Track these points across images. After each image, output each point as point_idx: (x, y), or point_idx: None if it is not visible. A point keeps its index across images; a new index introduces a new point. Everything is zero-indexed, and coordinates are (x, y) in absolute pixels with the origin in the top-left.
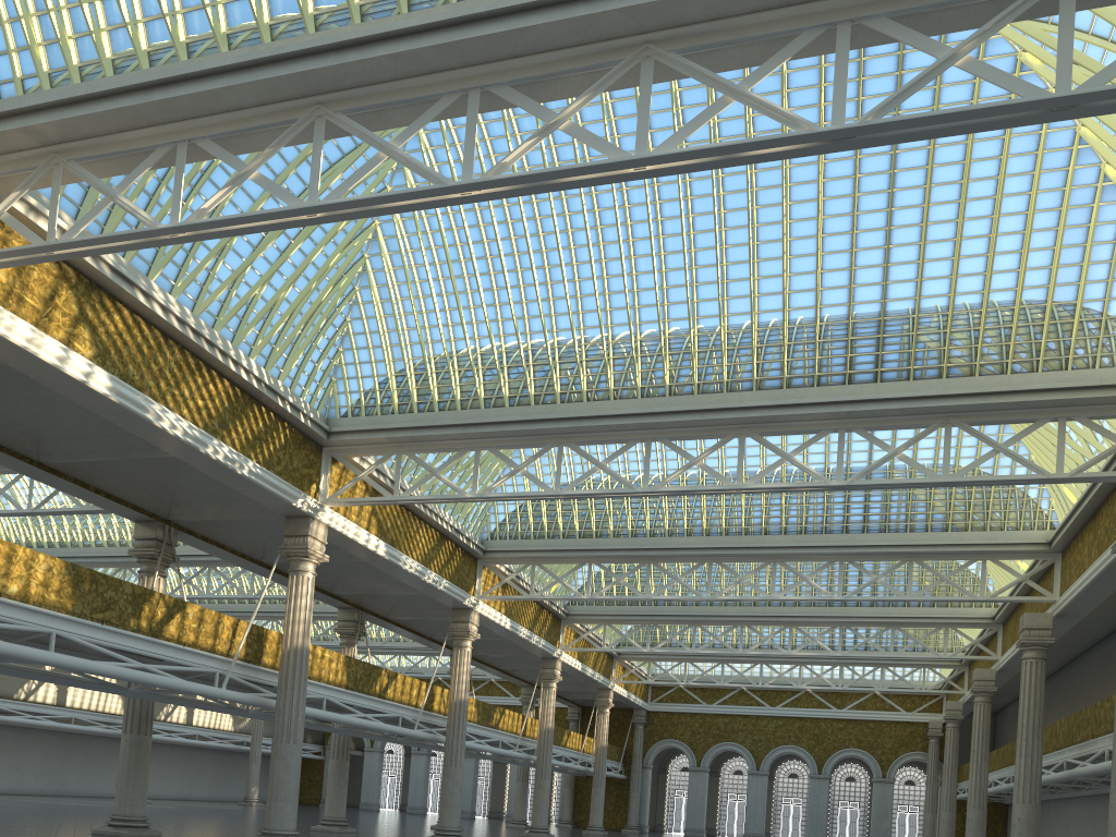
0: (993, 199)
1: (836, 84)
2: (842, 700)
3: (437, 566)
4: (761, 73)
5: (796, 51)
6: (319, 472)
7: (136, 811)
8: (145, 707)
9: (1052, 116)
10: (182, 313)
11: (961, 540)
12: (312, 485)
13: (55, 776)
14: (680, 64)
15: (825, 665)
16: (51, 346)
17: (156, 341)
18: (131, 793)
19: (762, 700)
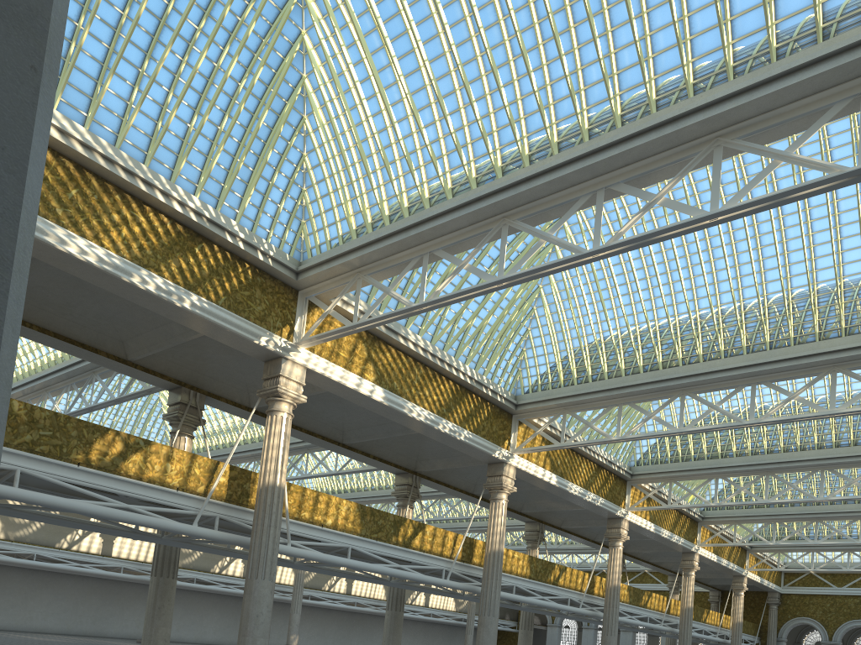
0: None
1: (860, 135)
2: None
3: (595, 488)
4: (802, 139)
5: (829, 119)
6: (510, 432)
7: None
8: (399, 593)
9: None
10: (425, 344)
11: None
12: (505, 441)
13: (344, 640)
14: (741, 146)
15: None
16: (352, 378)
17: (409, 364)
18: None
19: None
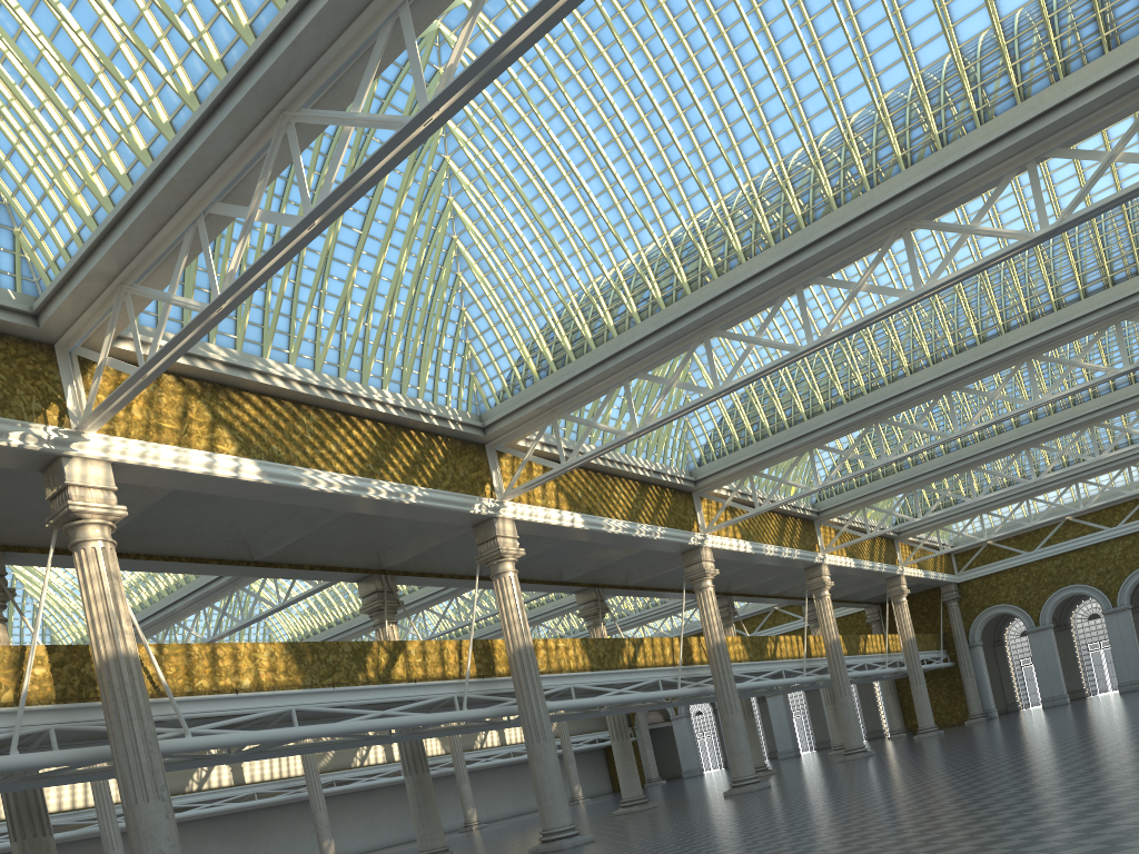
0: None
1: None
2: None
3: (647, 516)
4: None
5: None
6: (489, 470)
7: (436, 843)
8: (415, 747)
9: None
10: (304, 375)
11: None
12: (485, 486)
13: (405, 824)
14: None
15: None
16: (197, 457)
17: (290, 412)
18: (427, 829)
19: (1096, 524)
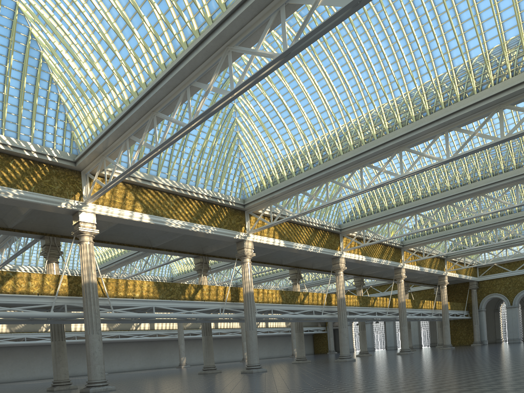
0: None
1: (282, 33)
2: None
3: (315, 243)
4: (261, 40)
5: (270, 26)
6: (245, 221)
7: (210, 363)
8: (207, 325)
9: (355, 9)
10: (172, 183)
11: None
12: (242, 227)
13: (218, 355)
14: (237, 49)
15: None
16: (127, 213)
17: (165, 197)
18: (207, 357)
19: None
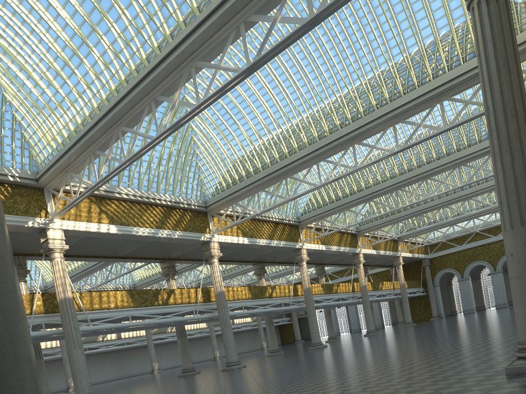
0: None
1: (244, 49)
2: None
3: (277, 237)
4: (223, 55)
5: (230, 42)
6: (208, 222)
7: (189, 365)
8: (181, 328)
9: (312, 26)
10: (134, 192)
11: None
12: (206, 229)
13: None
14: (200, 64)
15: None
16: (94, 225)
17: (129, 206)
18: (185, 360)
19: (489, 234)
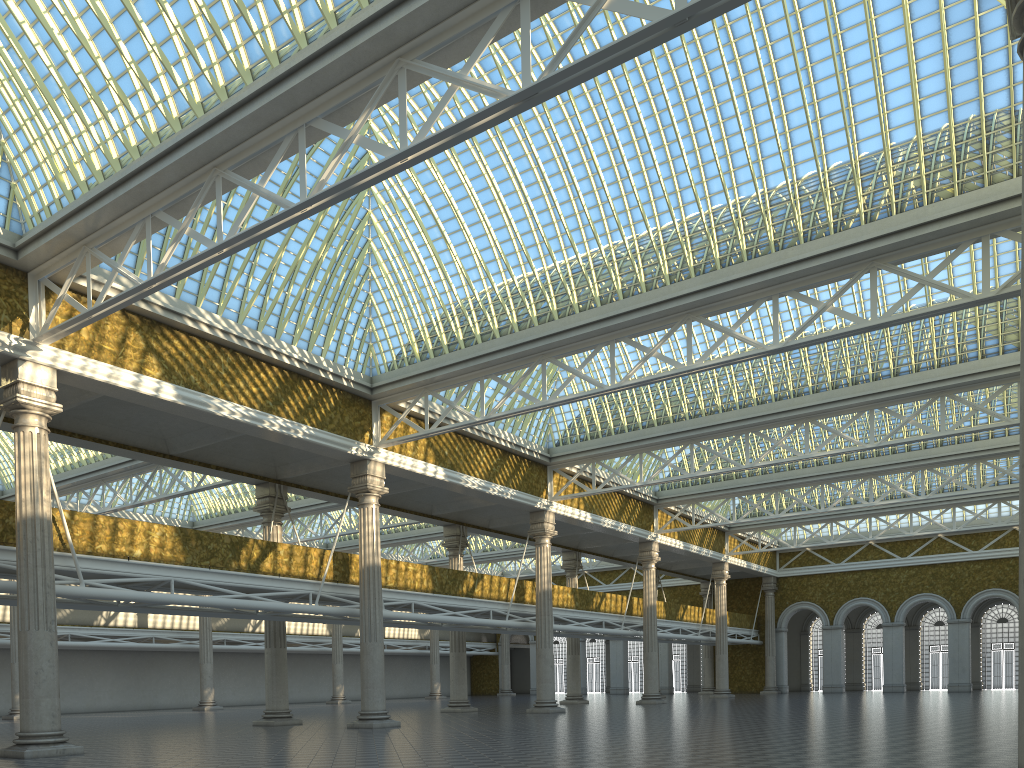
0: (872, 42)
1: (523, 51)
2: (978, 541)
3: (502, 478)
4: (474, 58)
5: (495, 32)
6: (371, 421)
7: (280, 705)
8: (277, 626)
9: (678, 30)
10: (227, 325)
11: (992, 365)
12: (365, 433)
13: None
14: (421, 68)
15: (937, 509)
16: (127, 375)
17: (210, 351)
18: (275, 693)
19: (891, 552)
